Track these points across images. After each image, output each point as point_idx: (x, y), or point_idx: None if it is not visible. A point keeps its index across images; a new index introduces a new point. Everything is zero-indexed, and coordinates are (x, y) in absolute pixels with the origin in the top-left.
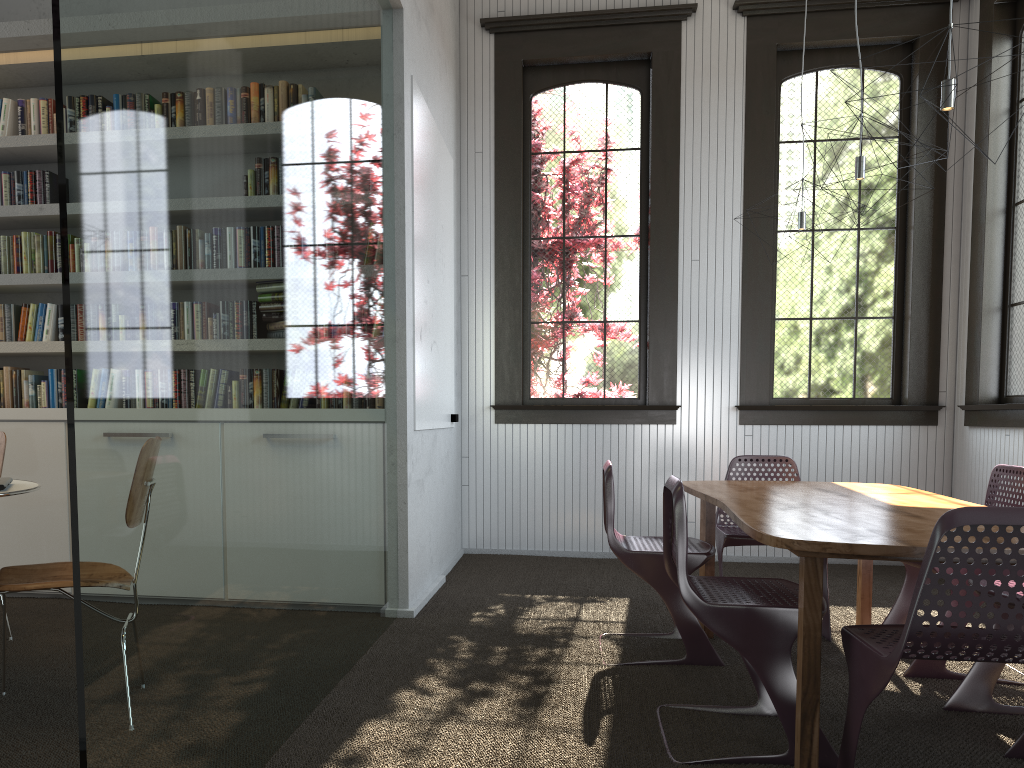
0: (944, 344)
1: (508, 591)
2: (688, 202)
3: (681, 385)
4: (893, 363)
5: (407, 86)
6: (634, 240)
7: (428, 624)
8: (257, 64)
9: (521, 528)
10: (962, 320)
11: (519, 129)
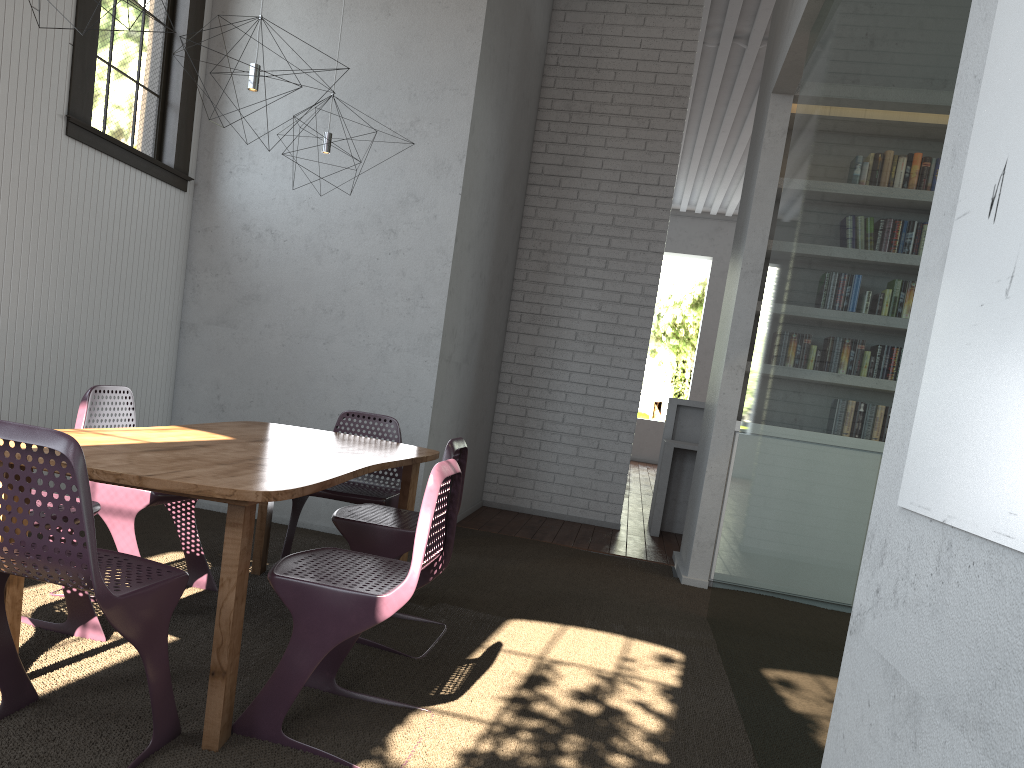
0: None
1: None
2: None
3: None
4: None
5: None
6: None
7: None
8: (812, 189)
9: None
10: None
11: None
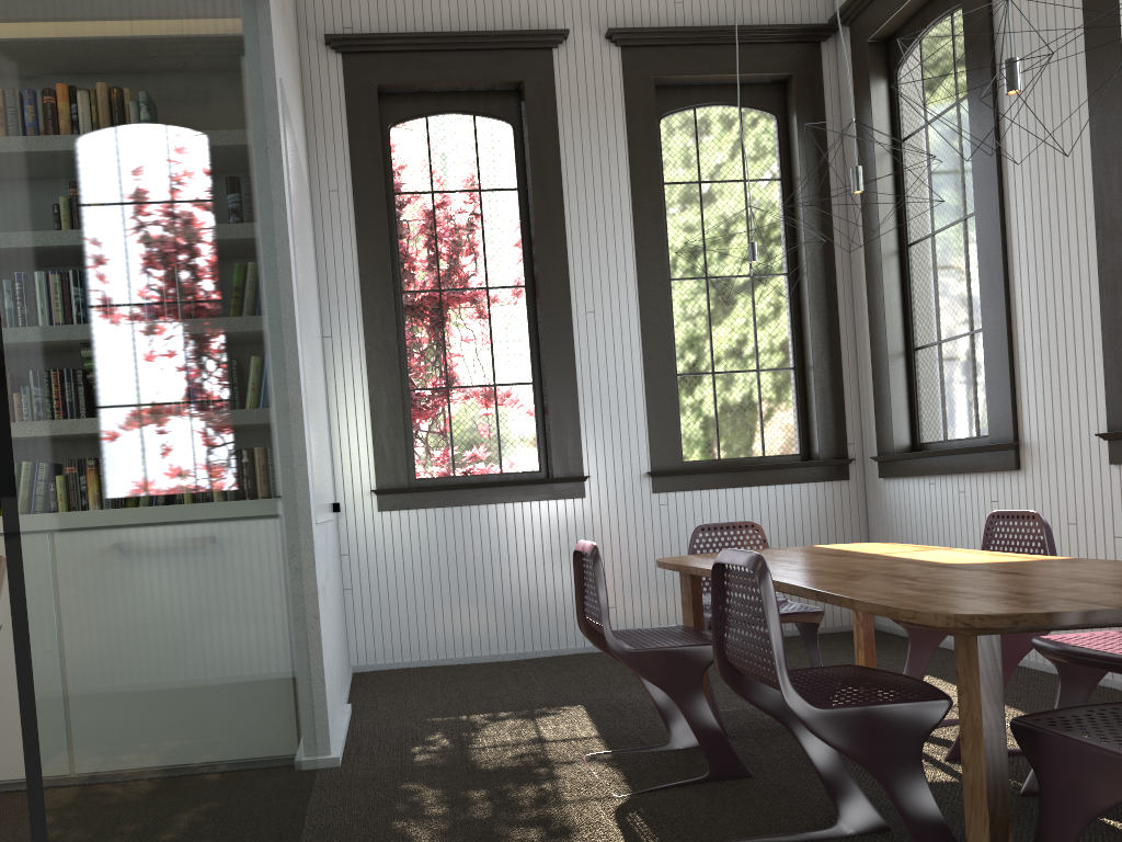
0: (847, 394)
1: (436, 714)
2: (577, 248)
3: (587, 453)
4: (799, 417)
5: (278, 90)
6: (519, 291)
7: (364, 772)
8: None
9: (420, 634)
10: (863, 368)
11: (380, 164)
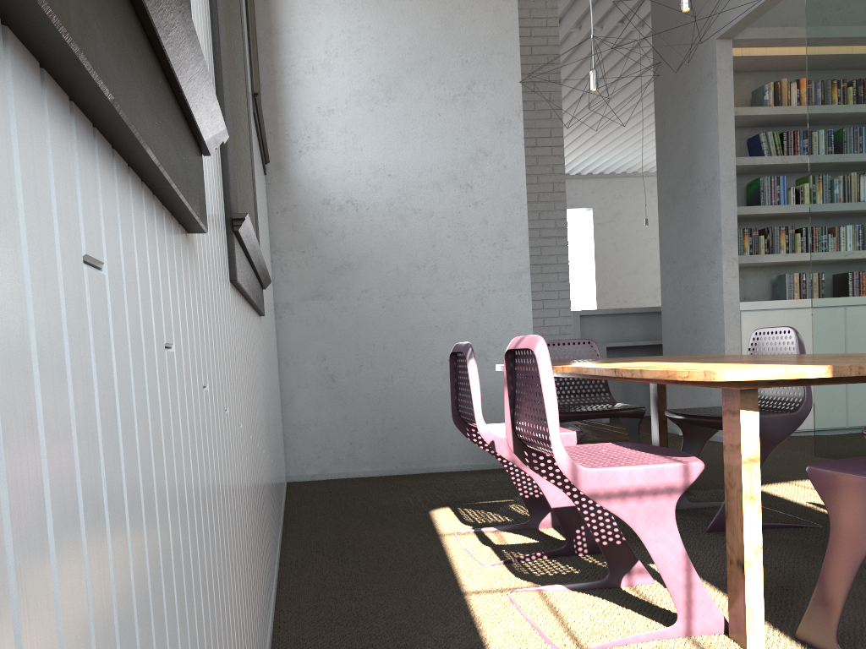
0: None
1: None
2: None
3: None
4: None
5: None
6: None
7: None
8: None
9: None
10: None
11: None
